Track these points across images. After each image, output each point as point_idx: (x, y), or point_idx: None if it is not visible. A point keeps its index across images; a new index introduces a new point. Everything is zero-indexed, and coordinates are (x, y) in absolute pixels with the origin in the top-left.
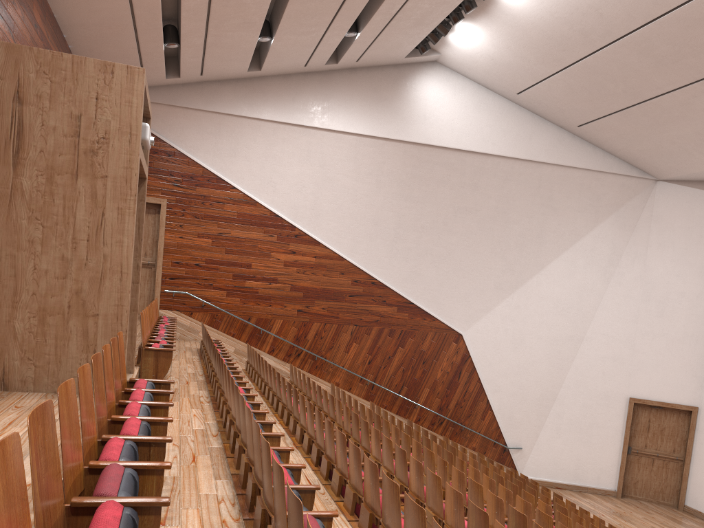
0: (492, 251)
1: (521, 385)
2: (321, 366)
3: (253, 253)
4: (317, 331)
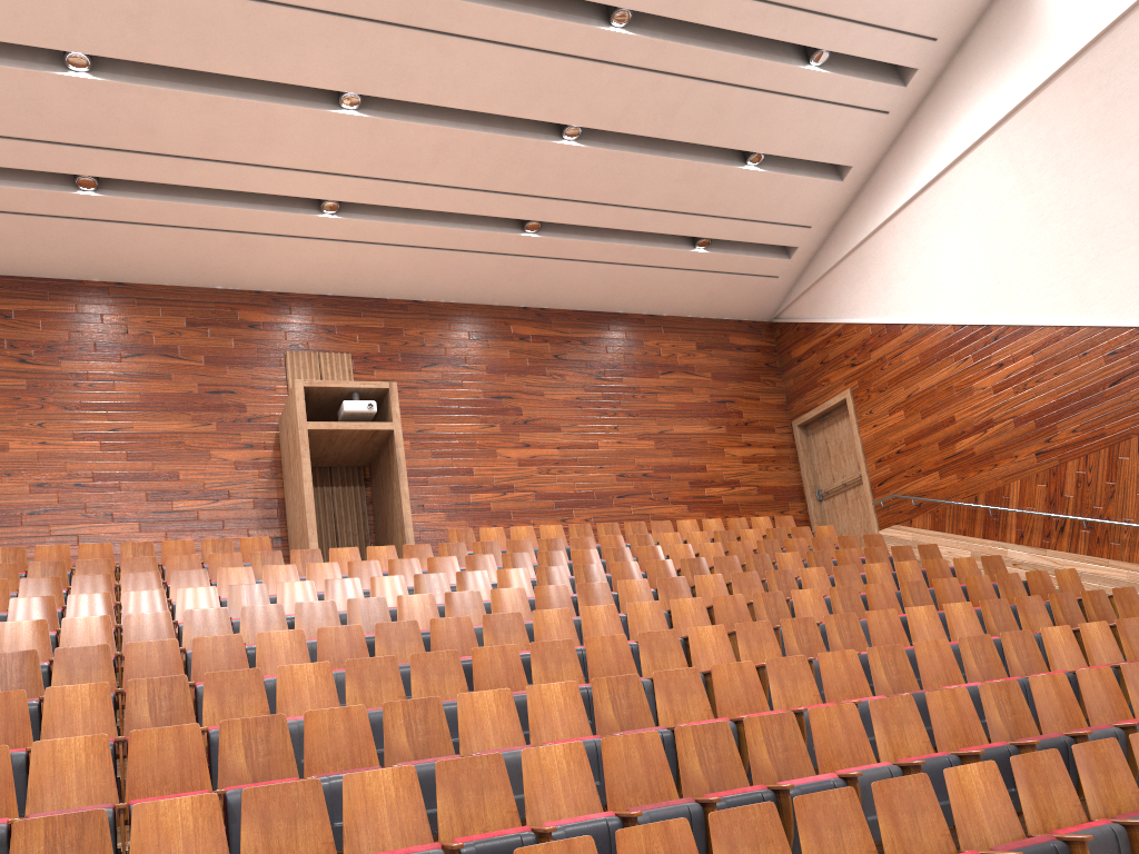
0: None
1: None
2: (1106, 536)
3: (951, 399)
4: (1077, 476)
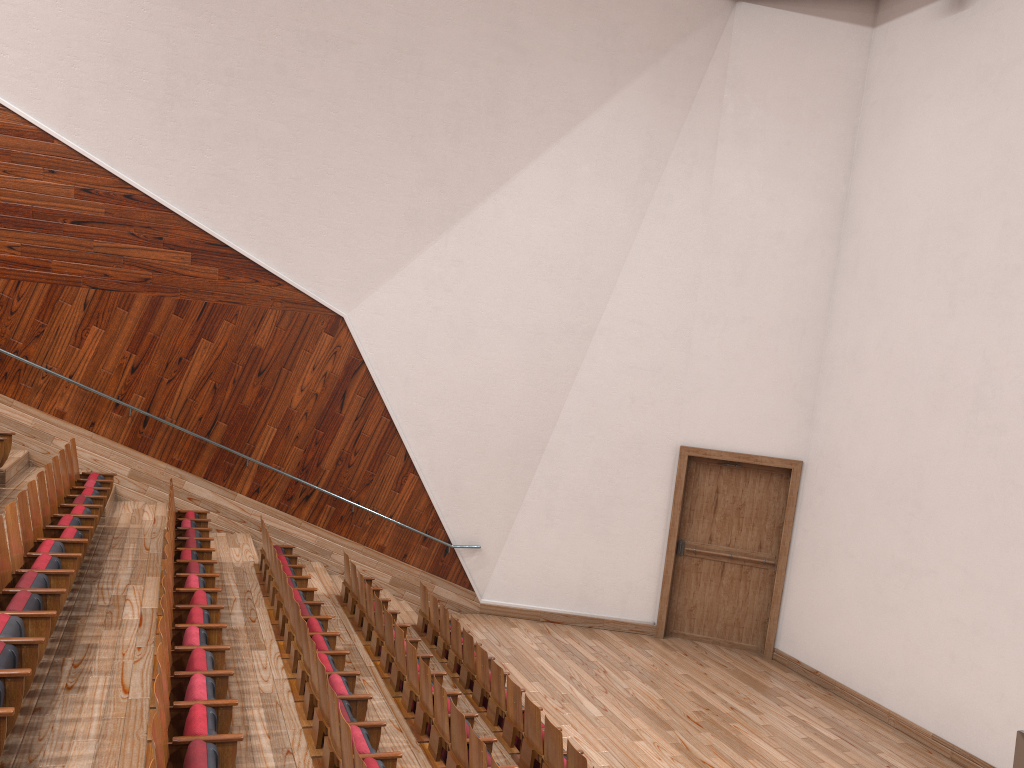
0: (394, 139)
1: (474, 423)
2: (18, 375)
3: None
4: (0, 298)
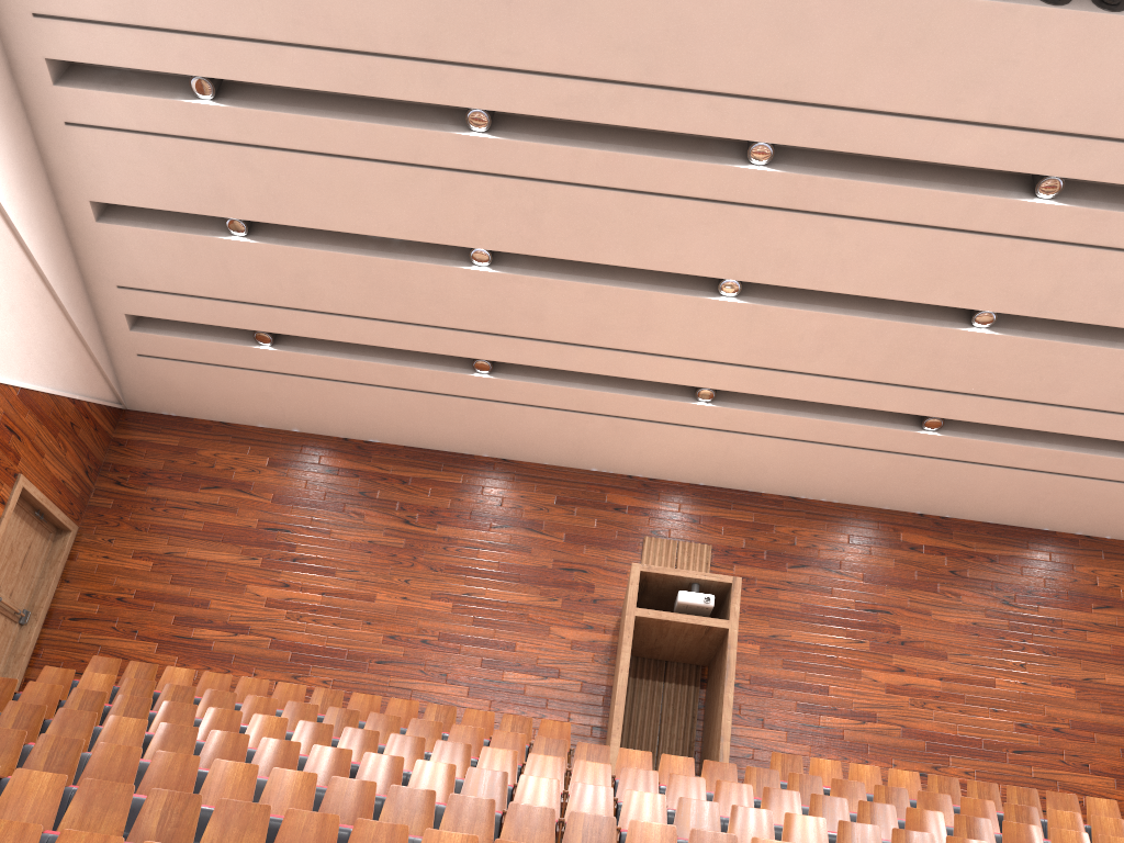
0: None
1: None
2: None
3: None
4: None
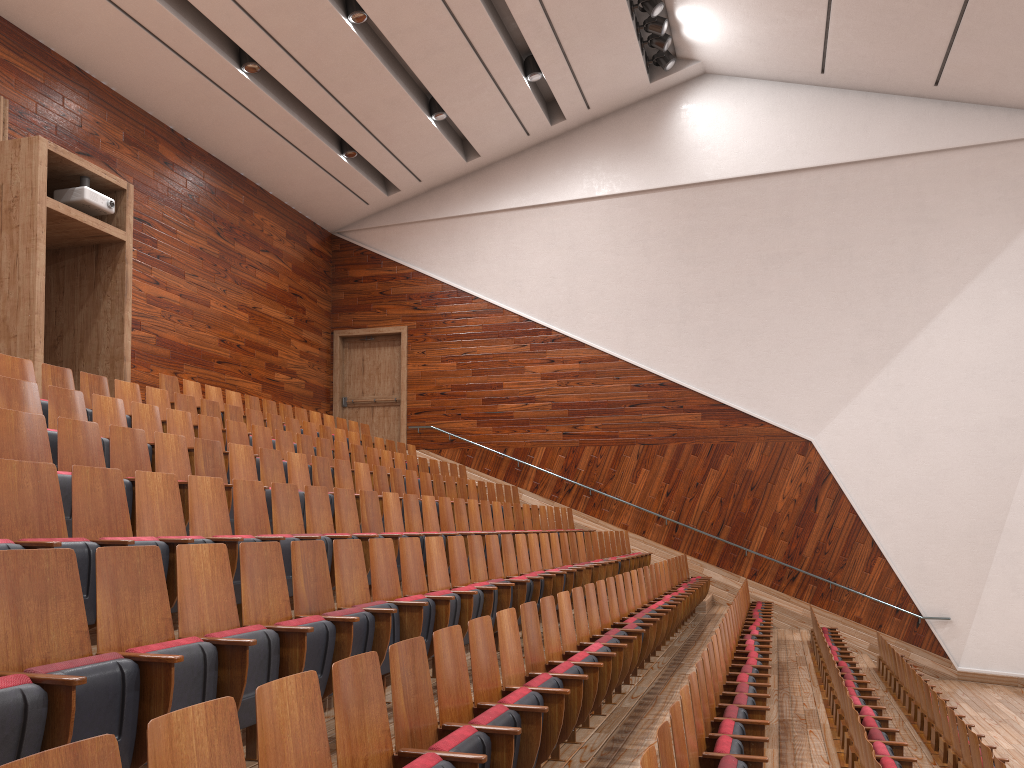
0: (836, 308)
1: (930, 511)
2: (600, 504)
3: (503, 370)
4: (590, 458)
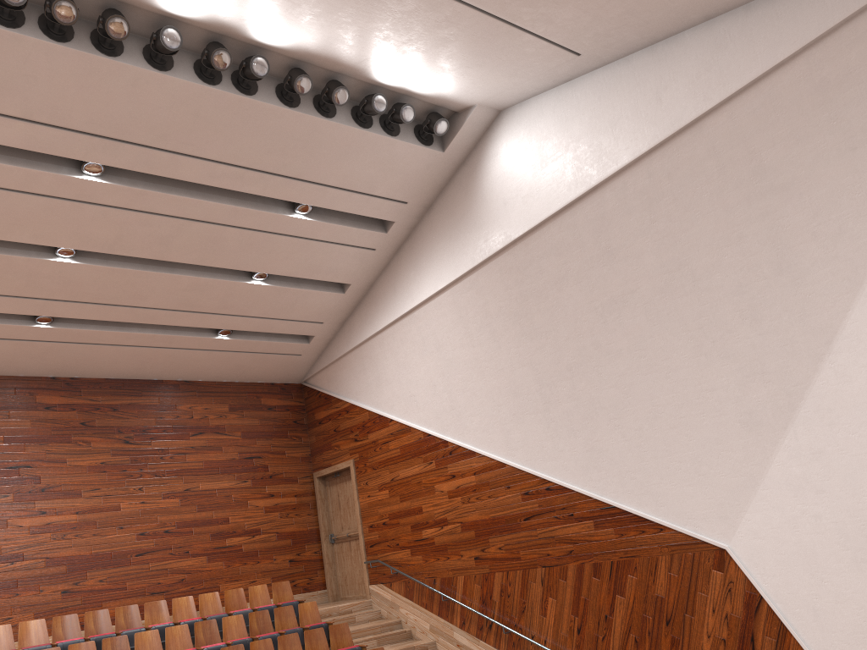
0: (698, 353)
1: None
2: (519, 643)
3: (420, 492)
4: (501, 586)
